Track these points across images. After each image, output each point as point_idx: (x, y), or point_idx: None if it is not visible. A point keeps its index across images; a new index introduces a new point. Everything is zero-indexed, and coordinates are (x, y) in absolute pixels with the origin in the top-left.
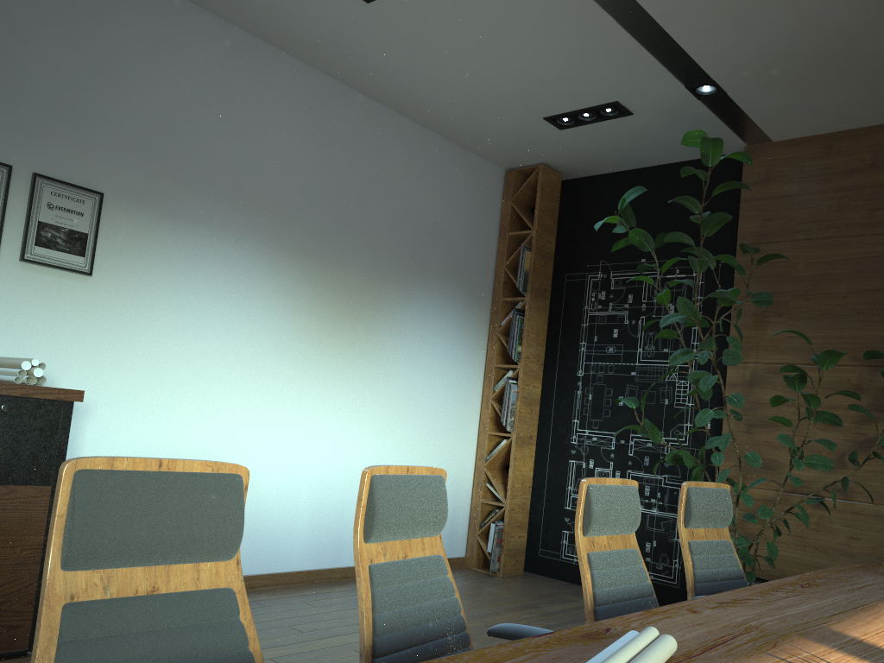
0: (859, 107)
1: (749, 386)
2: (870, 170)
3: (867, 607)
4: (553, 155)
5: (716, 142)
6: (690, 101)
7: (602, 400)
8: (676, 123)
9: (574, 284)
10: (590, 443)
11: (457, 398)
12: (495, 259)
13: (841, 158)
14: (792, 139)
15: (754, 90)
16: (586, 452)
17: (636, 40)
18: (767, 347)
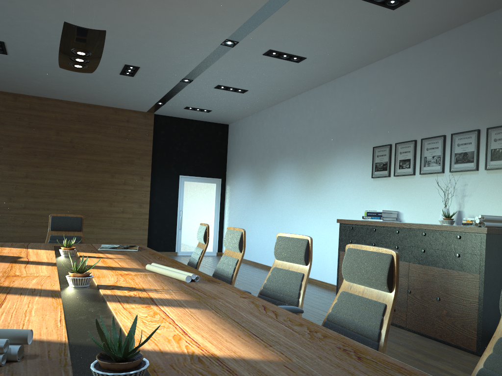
0: None
1: None
2: None
3: (259, 342)
4: None
5: None
6: None
7: None
8: None
9: None
10: None
11: None
12: None
13: None
14: None
15: None
16: None
17: None
18: None
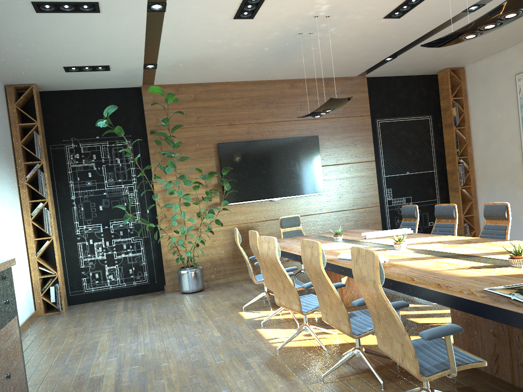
0: (194, 77)
1: (165, 191)
2: (194, 101)
3: None
4: (45, 81)
5: (172, 95)
6: (139, 69)
7: (90, 209)
8: (124, 75)
9: (57, 150)
10: (88, 231)
11: (17, 224)
12: (11, 139)
13: (183, 95)
14: (162, 85)
15: (167, 69)
16: (87, 237)
17: (145, 48)
18: (168, 174)
